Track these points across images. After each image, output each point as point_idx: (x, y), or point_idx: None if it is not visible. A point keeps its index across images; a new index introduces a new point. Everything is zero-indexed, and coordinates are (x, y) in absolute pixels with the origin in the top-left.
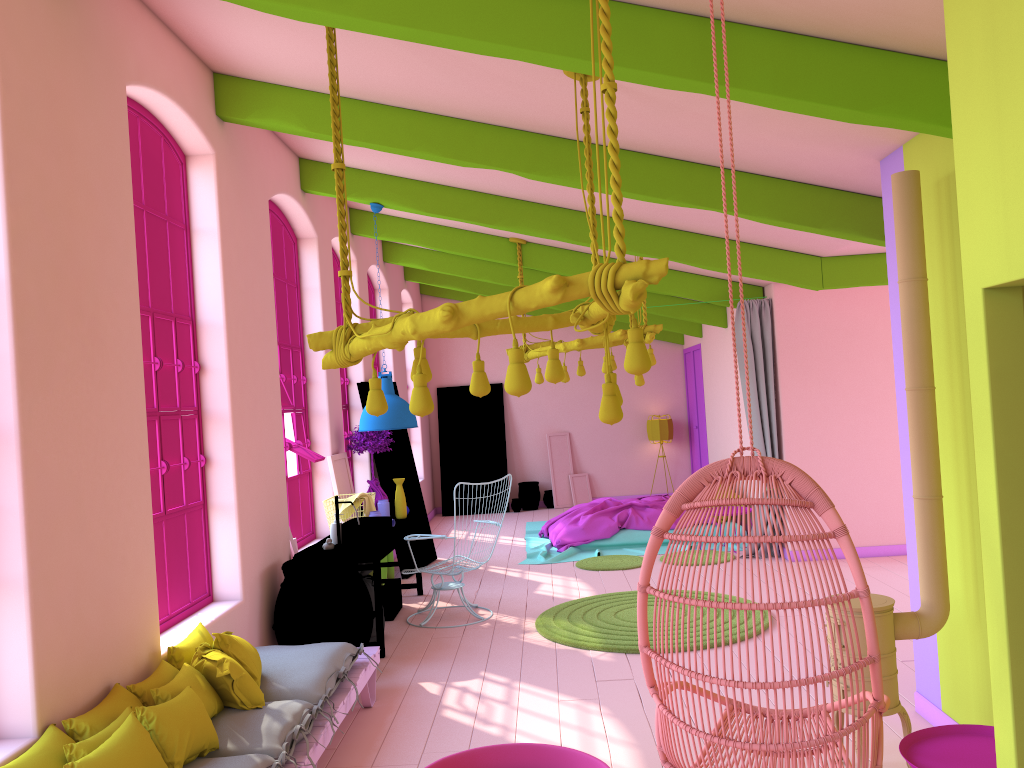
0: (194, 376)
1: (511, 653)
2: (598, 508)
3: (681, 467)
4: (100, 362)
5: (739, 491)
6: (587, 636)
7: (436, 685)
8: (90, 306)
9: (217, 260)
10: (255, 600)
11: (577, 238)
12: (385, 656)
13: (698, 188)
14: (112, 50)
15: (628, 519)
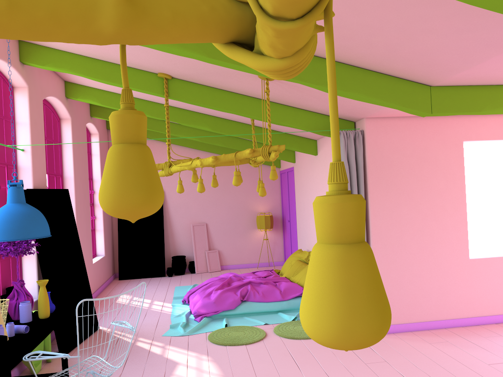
0: None
1: None
2: (225, 283)
3: (277, 246)
4: None
5: None
6: None
7: None
8: None
9: None
10: None
11: (213, 56)
12: None
13: None
14: None
15: (248, 294)
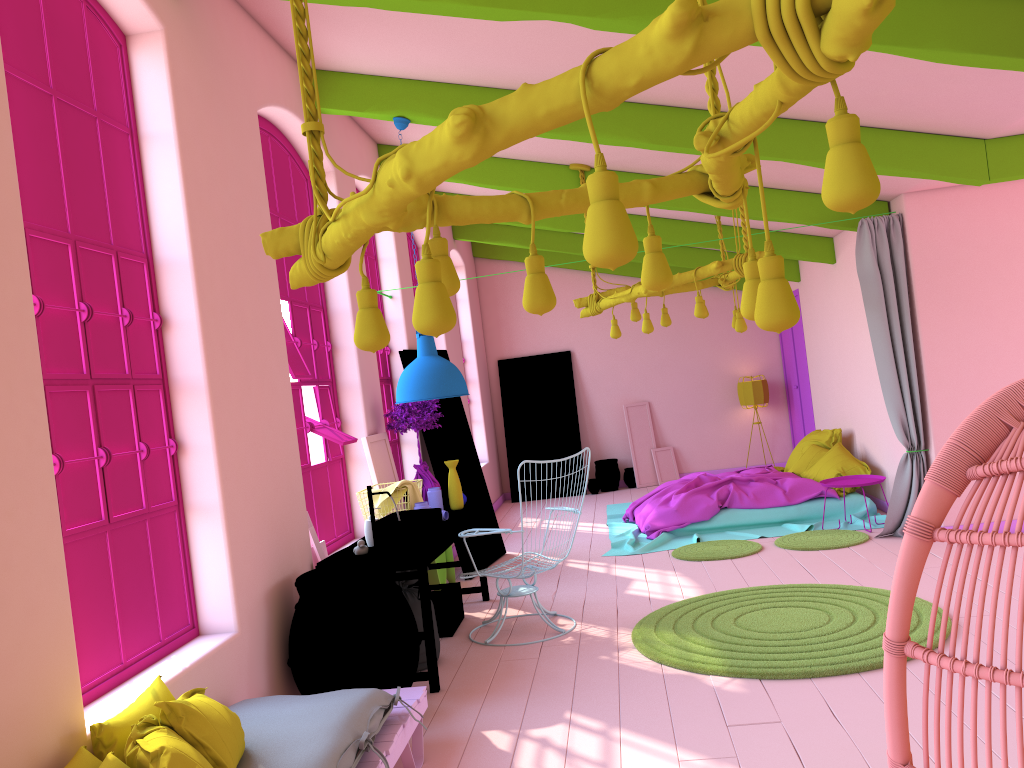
0: (154, 333)
1: (604, 682)
2: (692, 485)
3: (779, 434)
4: None
5: (860, 457)
6: (703, 655)
7: (506, 735)
8: None
9: (176, 174)
10: (258, 629)
11: (657, 140)
12: (440, 689)
13: None
14: None
15: (730, 496)
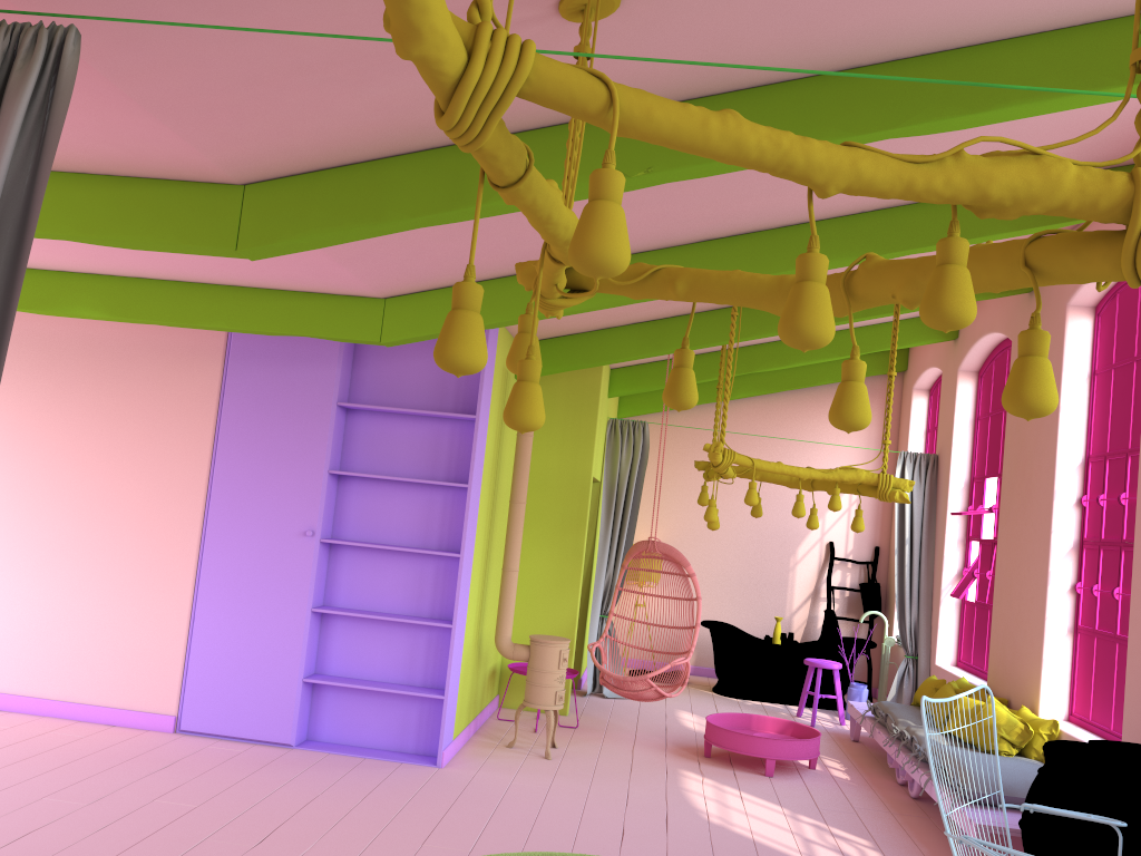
0: None
1: None
2: None
3: None
4: (1028, 506)
5: None
6: None
7: None
8: (1027, 473)
9: None
10: None
11: None
12: None
13: None
14: (1059, 291)
15: None
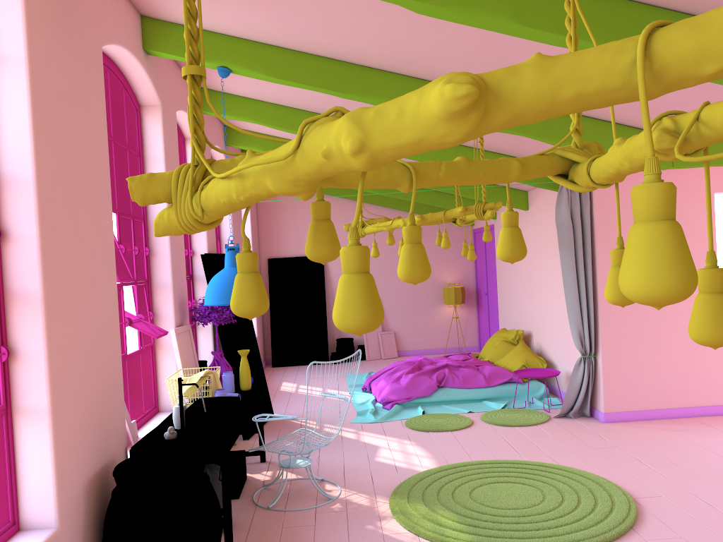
0: None
1: None
2: (416, 367)
3: (470, 326)
4: None
5: (536, 352)
6: (453, 530)
7: None
8: None
9: (24, 97)
10: (77, 520)
11: None
12: None
13: (623, 28)
14: None
15: (445, 378)
